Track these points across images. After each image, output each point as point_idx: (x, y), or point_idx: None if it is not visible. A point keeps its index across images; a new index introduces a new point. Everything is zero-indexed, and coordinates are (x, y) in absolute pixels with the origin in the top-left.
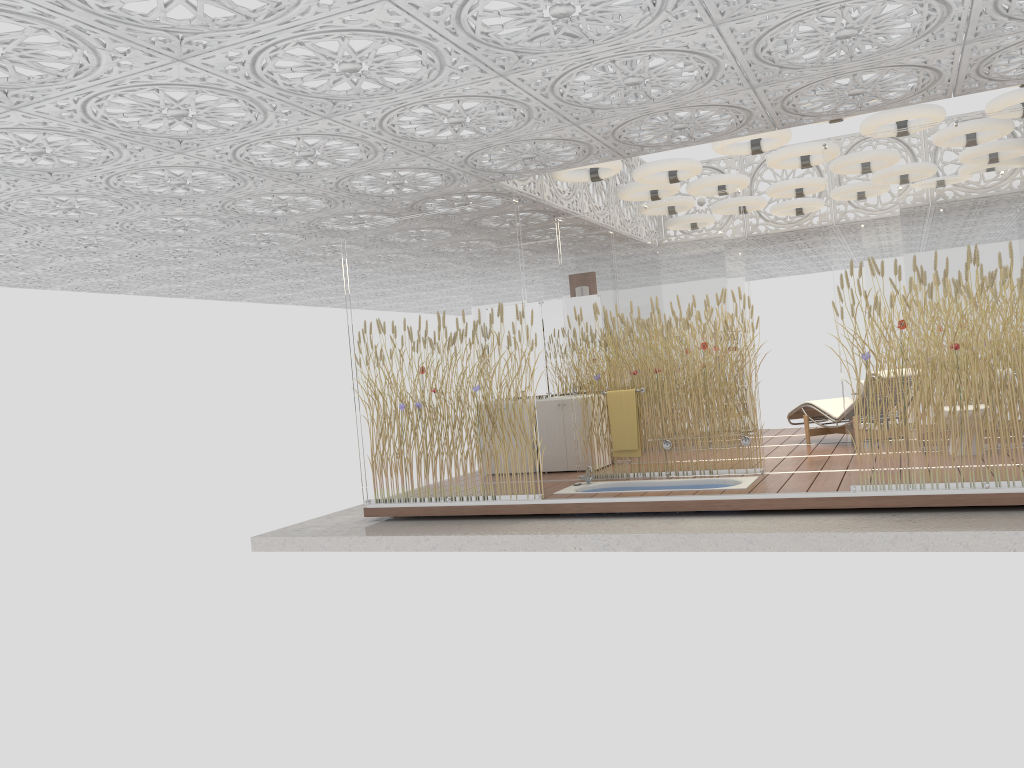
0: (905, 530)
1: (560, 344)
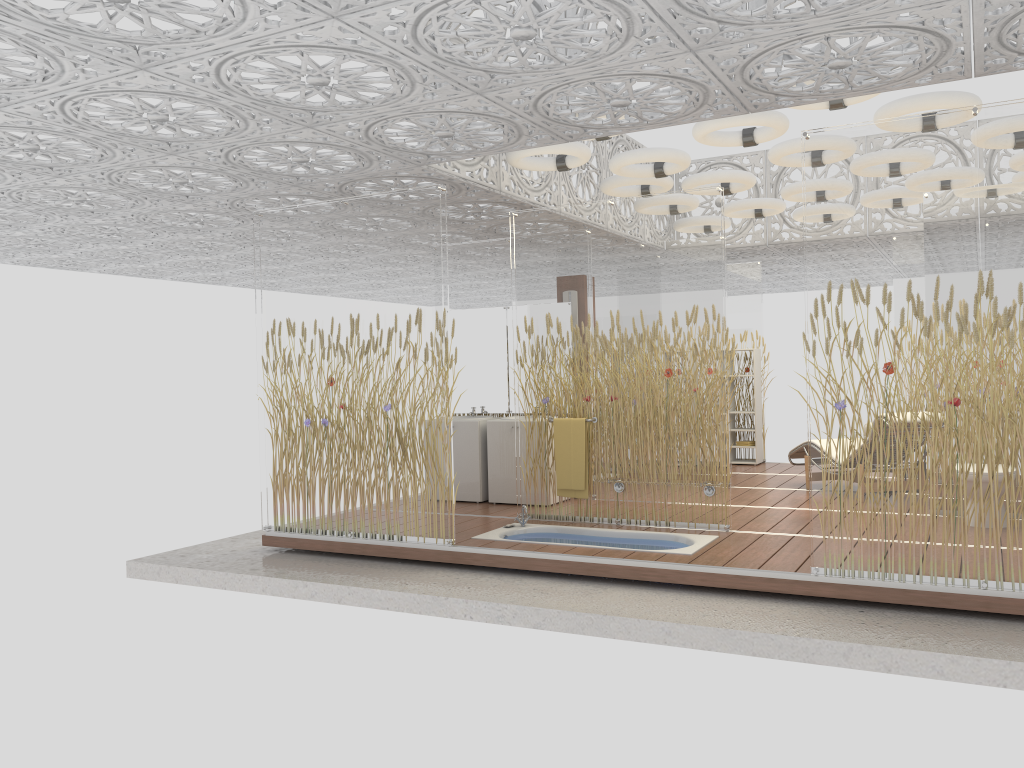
0: (863, 641)
1: None
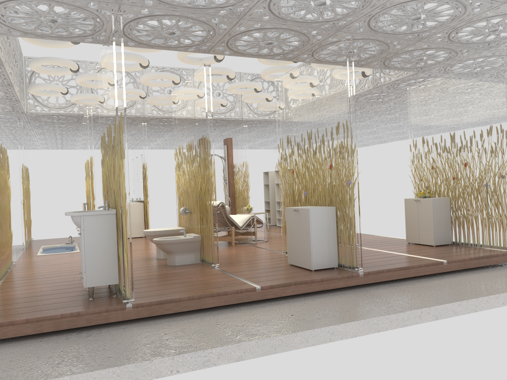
0: None
1: (139, 177)
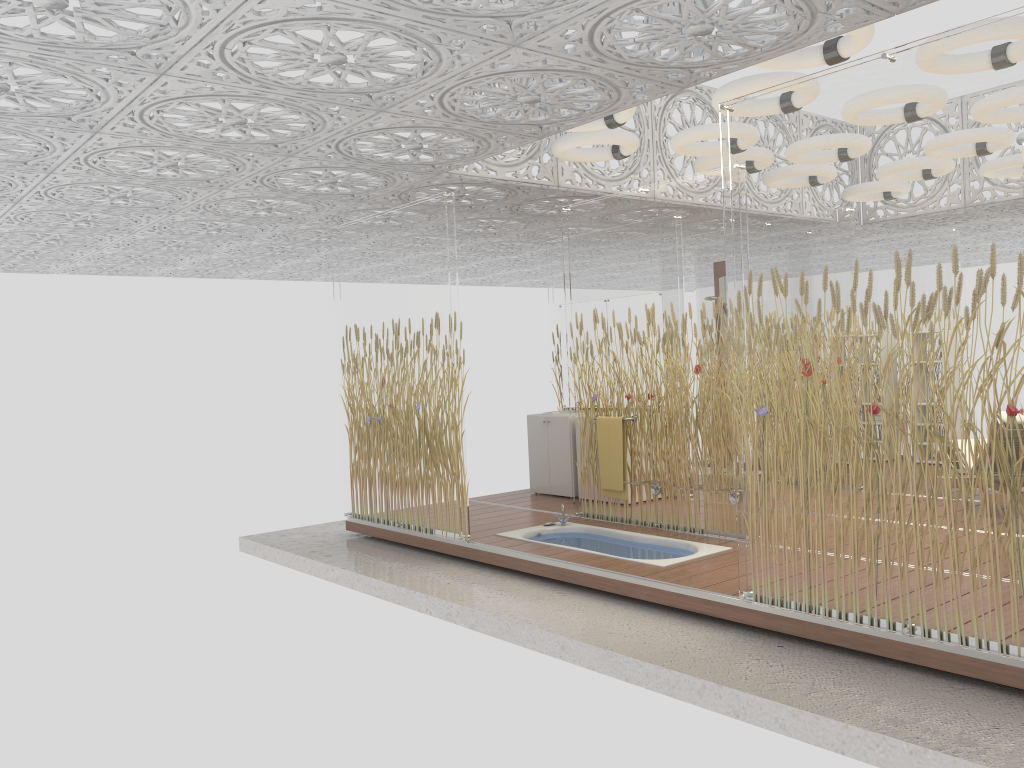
0: (721, 680)
1: None
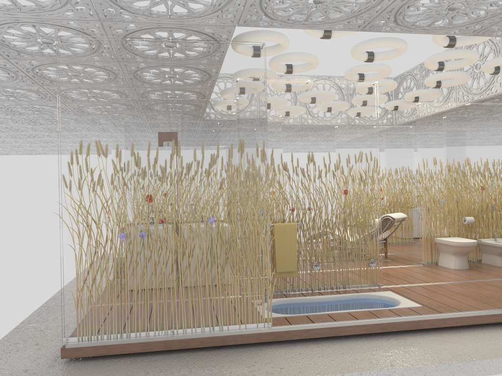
0: None
1: None
